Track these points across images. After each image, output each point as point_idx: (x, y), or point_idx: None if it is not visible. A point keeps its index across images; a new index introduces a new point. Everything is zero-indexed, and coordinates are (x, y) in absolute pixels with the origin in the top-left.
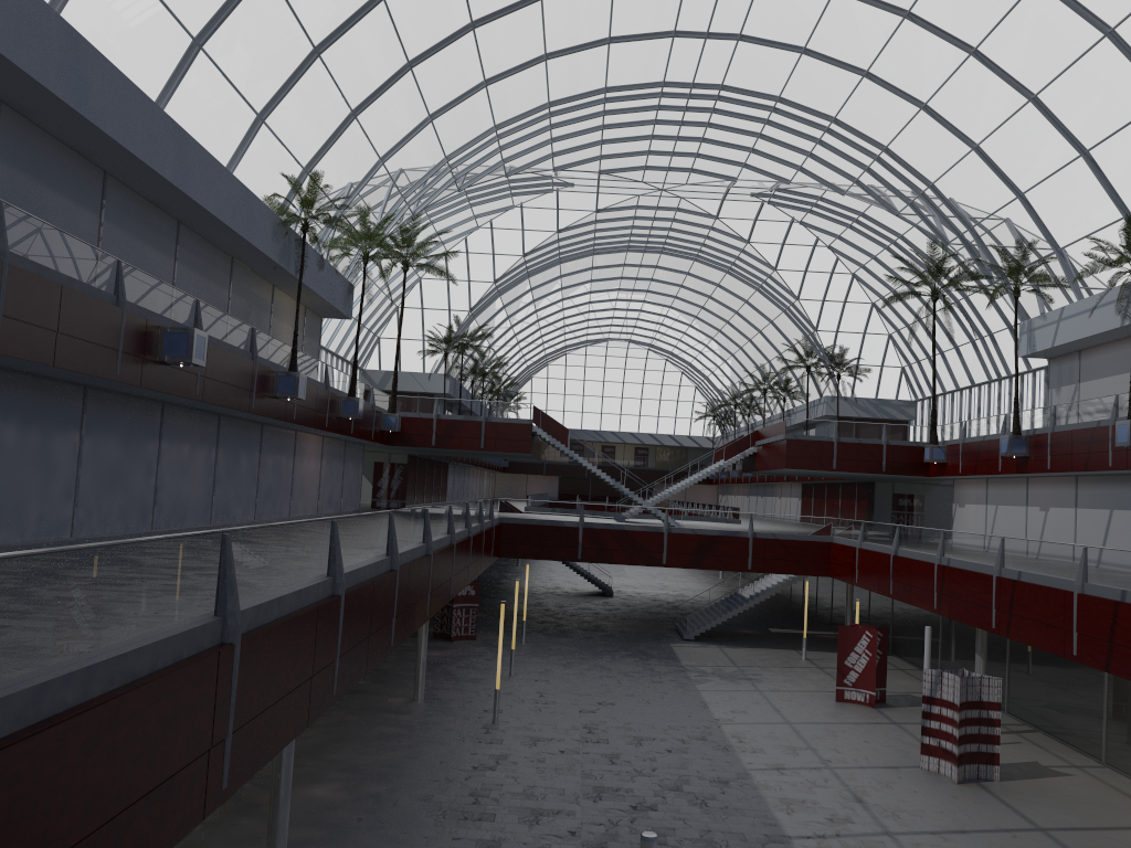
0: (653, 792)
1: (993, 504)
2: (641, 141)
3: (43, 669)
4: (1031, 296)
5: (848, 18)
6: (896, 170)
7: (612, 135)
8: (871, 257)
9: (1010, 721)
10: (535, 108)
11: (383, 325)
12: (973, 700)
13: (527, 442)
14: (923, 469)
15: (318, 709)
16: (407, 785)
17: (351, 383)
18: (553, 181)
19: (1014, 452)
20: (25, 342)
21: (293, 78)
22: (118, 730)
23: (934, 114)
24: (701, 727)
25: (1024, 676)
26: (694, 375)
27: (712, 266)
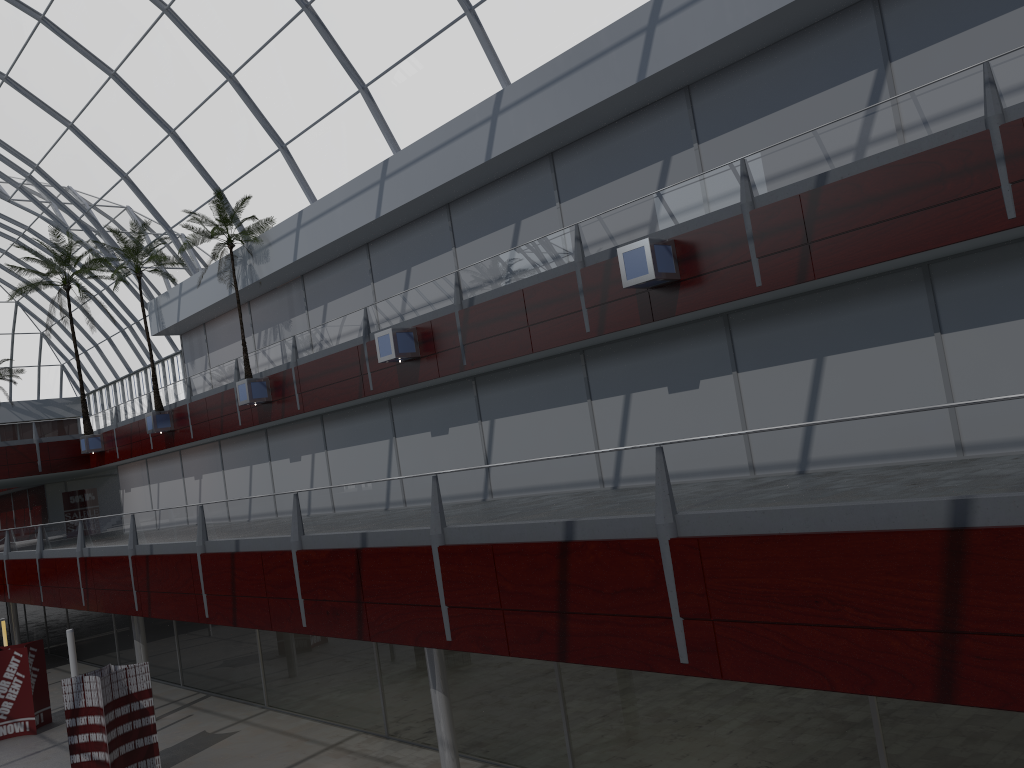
0: None
1: (156, 482)
2: None
3: None
4: (155, 276)
5: None
6: None
7: None
8: (3, 252)
9: (185, 694)
10: None
11: None
12: (122, 696)
13: None
14: (85, 462)
15: None
16: None
17: None
18: None
19: (160, 427)
20: None
21: None
22: None
23: (20, 87)
24: None
25: (192, 644)
26: None
27: None
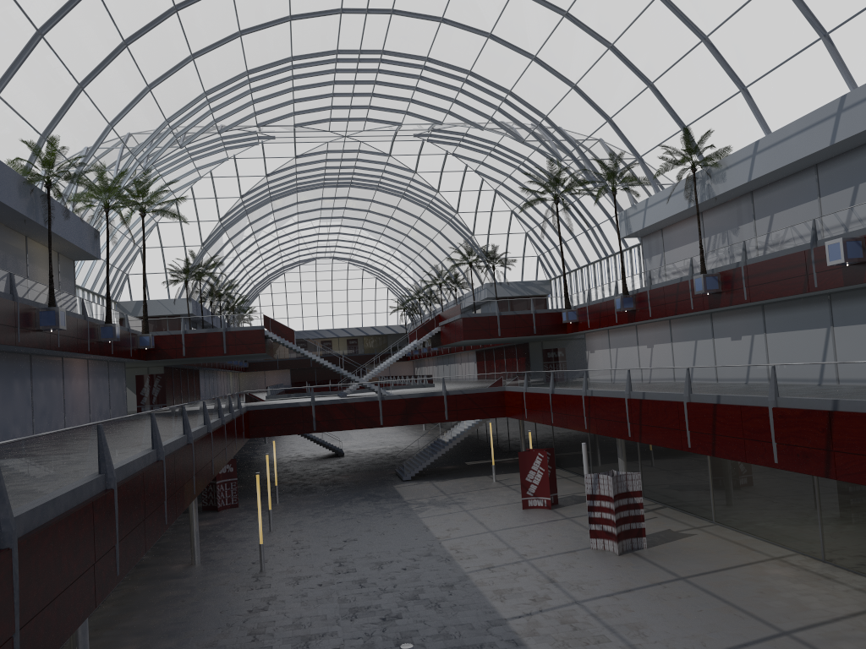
0: (397, 604)
1: (614, 347)
2: (324, 99)
3: None
4: (624, 193)
5: None
6: (519, 108)
7: (301, 95)
8: (507, 176)
9: (646, 503)
10: (236, 76)
11: (130, 263)
12: (622, 492)
13: (261, 344)
14: (563, 328)
15: (104, 590)
16: (194, 636)
17: (107, 312)
18: (258, 135)
19: (625, 307)
20: None
21: (21, 57)
22: None
23: (542, 63)
24: (427, 545)
25: (652, 468)
26: (385, 279)
27: (391, 193)
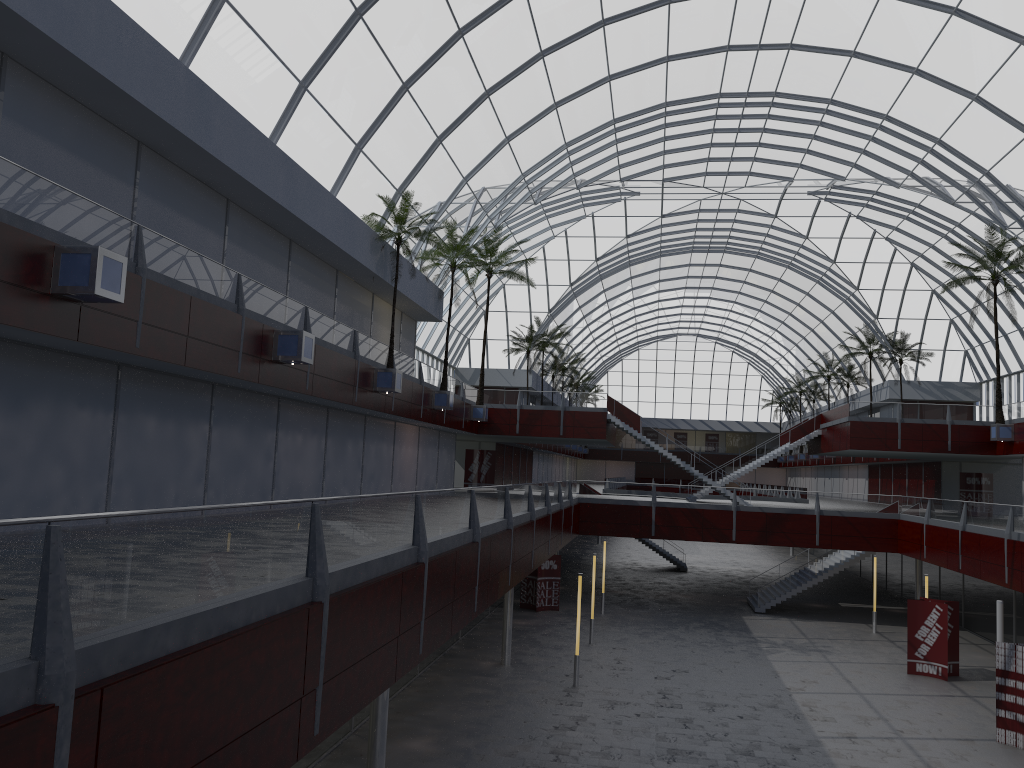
0: (725, 756)
1: None
2: (700, 150)
3: (147, 618)
4: None
5: (896, 19)
6: (950, 161)
7: (673, 145)
8: (929, 246)
9: None
10: (601, 125)
11: (472, 327)
12: None
13: (602, 428)
14: (990, 448)
15: (405, 666)
16: (493, 741)
17: (442, 378)
18: (621, 191)
19: None
20: (161, 345)
21: (385, 111)
22: (214, 675)
23: (987, 104)
24: (772, 695)
25: None
26: (759, 365)
27: (773, 262)
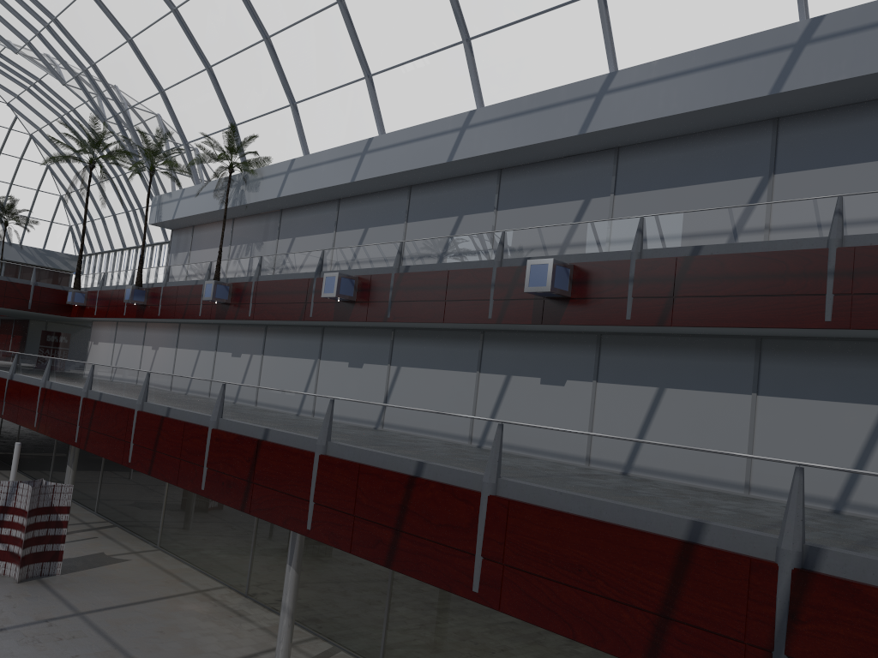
0: None
1: (120, 342)
2: None
3: None
4: (165, 177)
5: None
6: (64, 42)
7: None
8: (48, 123)
9: (96, 520)
10: None
11: None
12: (45, 506)
13: None
14: (67, 310)
15: None
16: None
17: None
18: None
19: (135, 300)
20: None
21: None
22: None
23: None
24: None
25: (112, 481)
26: None
27: None
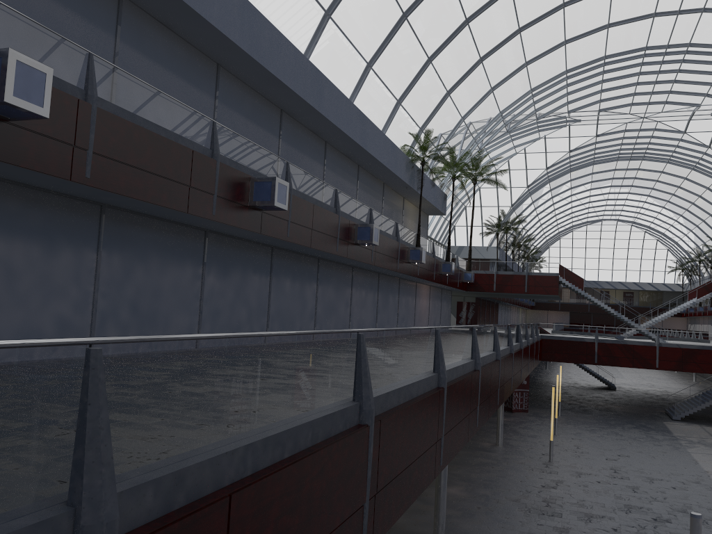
0: (666, 511)
1: None
2: (629, 87)
3: (384, 387)
4: None
5: None
6: None
7: (608, 85)
8: None
9: None
10: (557, 75)
11: (457, 218)
12: None
13: (555, 287)
14: None
15: (471, 433)
16: (502, 492)
17: (447, 253)
18: (567, 119)
19: None
20: (299, 235)
21: (416, 77)
22: (410, 421)
23: None
24: (695, 475)
25: None
26: (666, 242)
27: (681, 166)
